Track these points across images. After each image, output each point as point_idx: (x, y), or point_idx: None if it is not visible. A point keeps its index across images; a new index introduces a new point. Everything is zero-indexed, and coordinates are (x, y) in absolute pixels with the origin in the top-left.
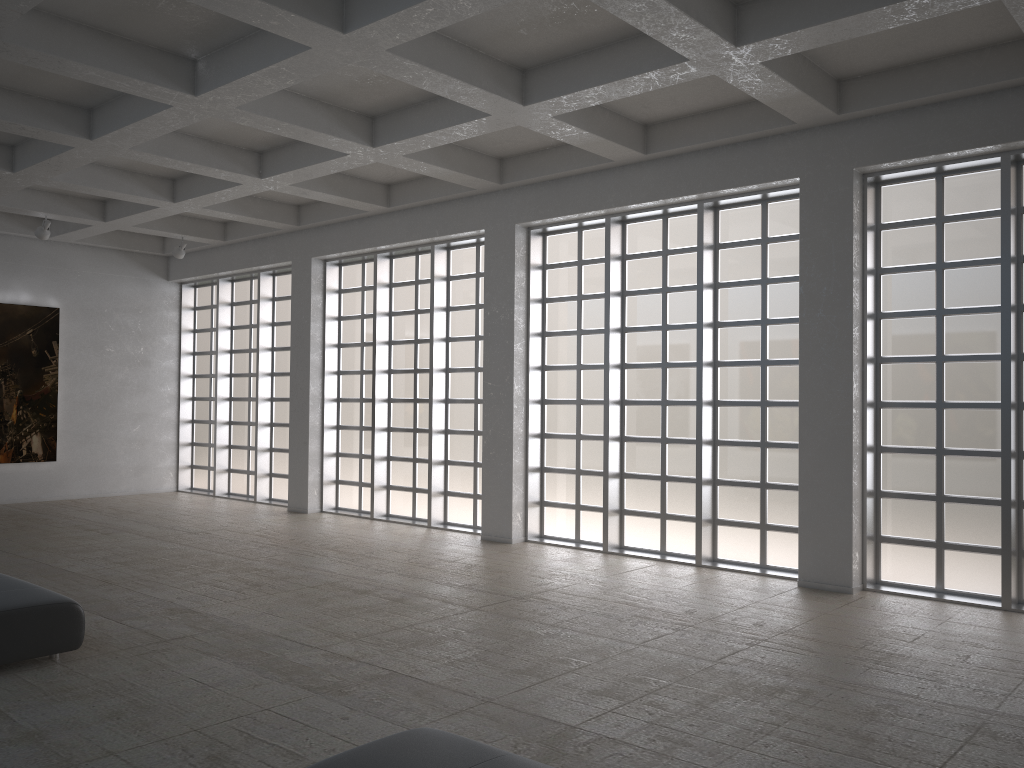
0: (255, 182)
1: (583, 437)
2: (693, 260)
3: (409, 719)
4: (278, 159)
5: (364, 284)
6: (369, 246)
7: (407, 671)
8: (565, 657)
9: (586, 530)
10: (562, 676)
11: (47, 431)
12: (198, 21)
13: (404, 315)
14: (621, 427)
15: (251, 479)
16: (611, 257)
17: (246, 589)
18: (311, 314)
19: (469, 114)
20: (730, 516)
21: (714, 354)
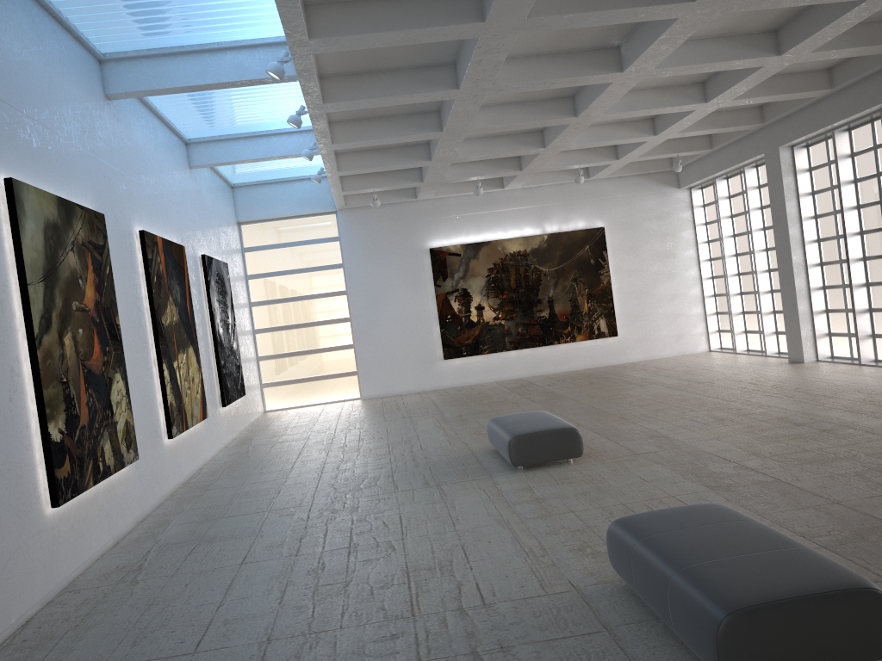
0: (703, 106)
1: None
2: None
3: (763, 509)
4: (715, 84)
5: (829, 159)
6: (823, 126)
7: (788, 480)
8: None
9: None
10: None
11: (608, 315)
12: (605, 25)
13: (867, 180)
14: None
15: (762, 337)
16: None
17: (711, 422)
18: (784, 195)
19: (849, 4)
20: None
21: None
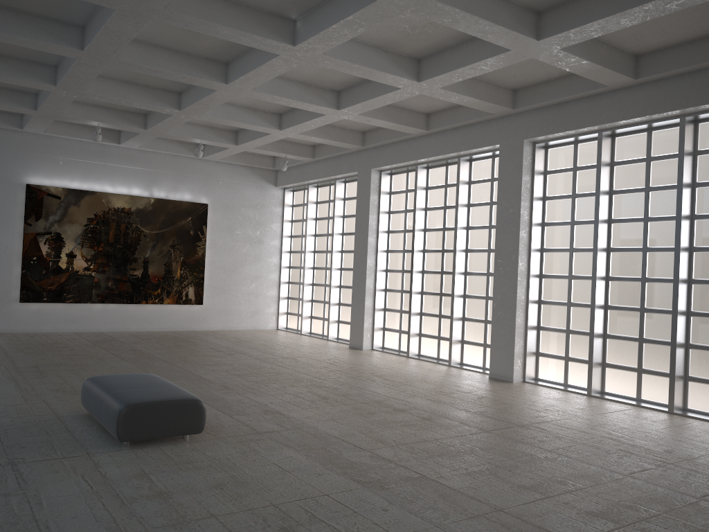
0: (334, 113)
1: (573, 304)
2: (673, 165)
3: (435, 517)
4: (350, 95)
5: (407, 188)
6: (412, 159)
7: (433, 476)
8: (563, 479)
9: (573, 377)
10: (561, 495)
11: (198, 285)
12: None
13: (436, 210)
14: (605, 298)
15: (325, 324)
16: (602, 163)
17: (317, 400)
18: (369, 209)
19: (493, 51)
20: (700, 374)
21: (690, 241)
